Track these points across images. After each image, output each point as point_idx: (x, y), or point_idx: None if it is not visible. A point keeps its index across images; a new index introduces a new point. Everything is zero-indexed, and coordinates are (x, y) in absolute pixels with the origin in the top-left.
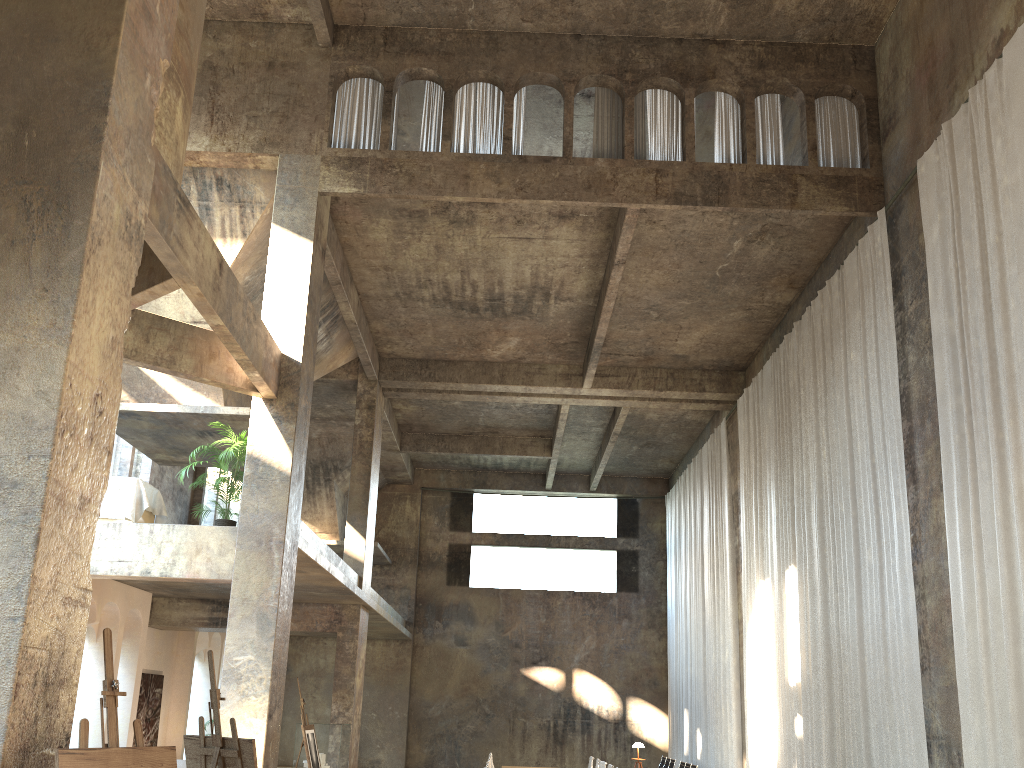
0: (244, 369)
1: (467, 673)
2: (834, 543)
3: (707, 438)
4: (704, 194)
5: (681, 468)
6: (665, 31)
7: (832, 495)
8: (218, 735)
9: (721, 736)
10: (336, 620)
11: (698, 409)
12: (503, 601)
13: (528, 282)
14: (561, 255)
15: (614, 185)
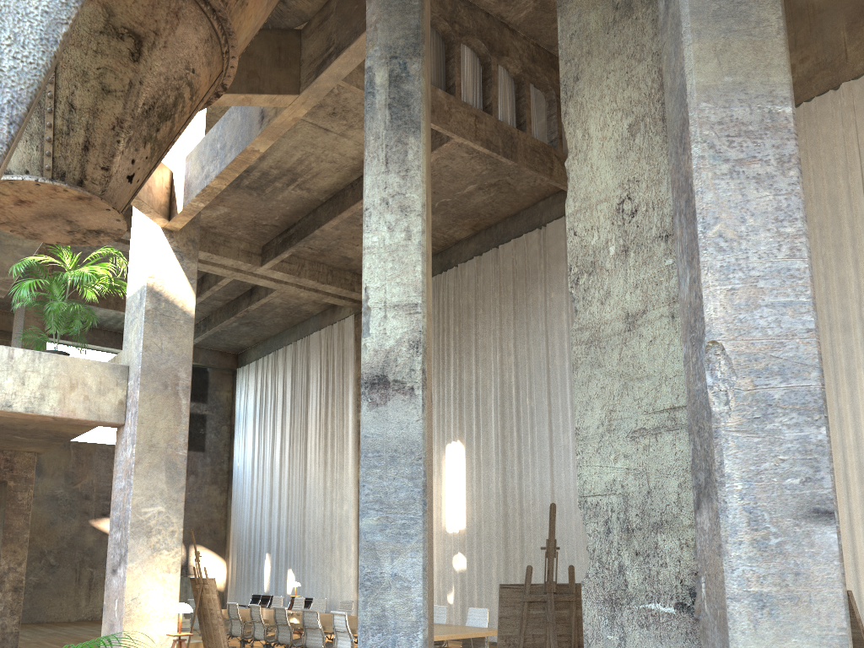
0: (198, 197)
1: (32, 525)
2: (518, 428)
3: (313, 327)
4: (503, 148)
5: (263, 347)
6: (482, 2)
7: (518, 393)
8: (553, 582)
9: (331, 574)
10: (7, 468)
11: (335, 304)
12: (74, 454)
13: (288, 165)
14: (339, 152)
15: (449, 117)
